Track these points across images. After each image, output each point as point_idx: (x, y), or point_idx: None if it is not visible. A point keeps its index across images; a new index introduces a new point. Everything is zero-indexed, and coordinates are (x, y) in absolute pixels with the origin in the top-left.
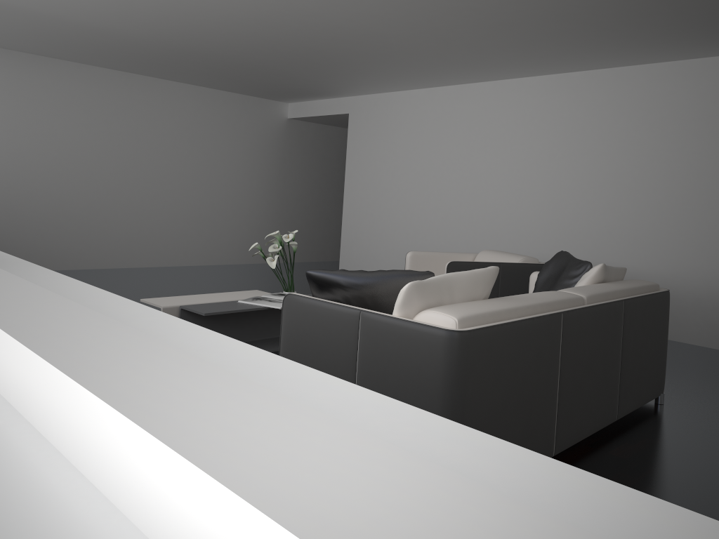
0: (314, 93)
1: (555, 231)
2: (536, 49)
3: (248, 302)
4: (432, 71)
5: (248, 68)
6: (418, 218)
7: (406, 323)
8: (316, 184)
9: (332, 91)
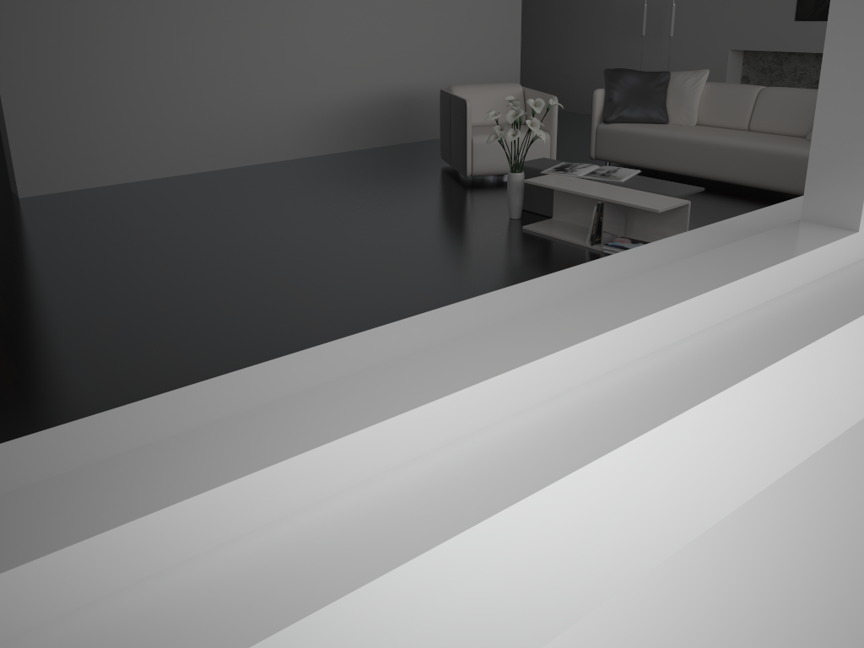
0: None
1: (372, 59)
2: None
3: (626, 178)
4: None
5: None
6: (187, 69)
7: None
8: None
9: None
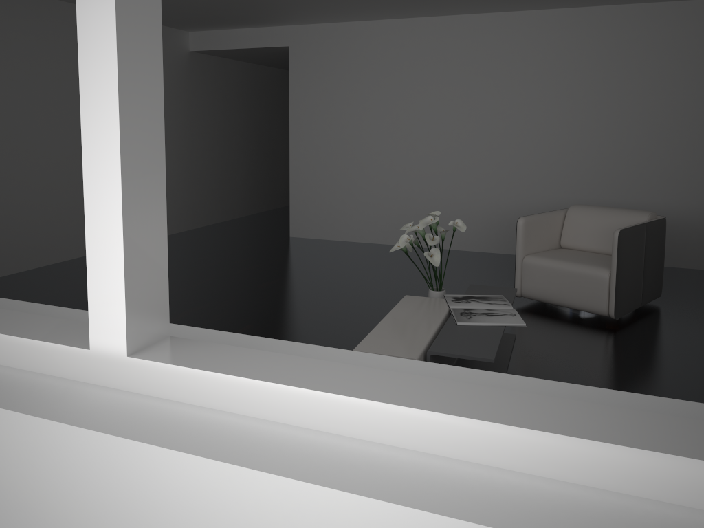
0: (248, 21)
1: (576, 174)
2: None
3: (474, 323)
4: (451, 0)
5: None
6: (401, 167)
7: None
8: (221, 130)
9: (278, 19)
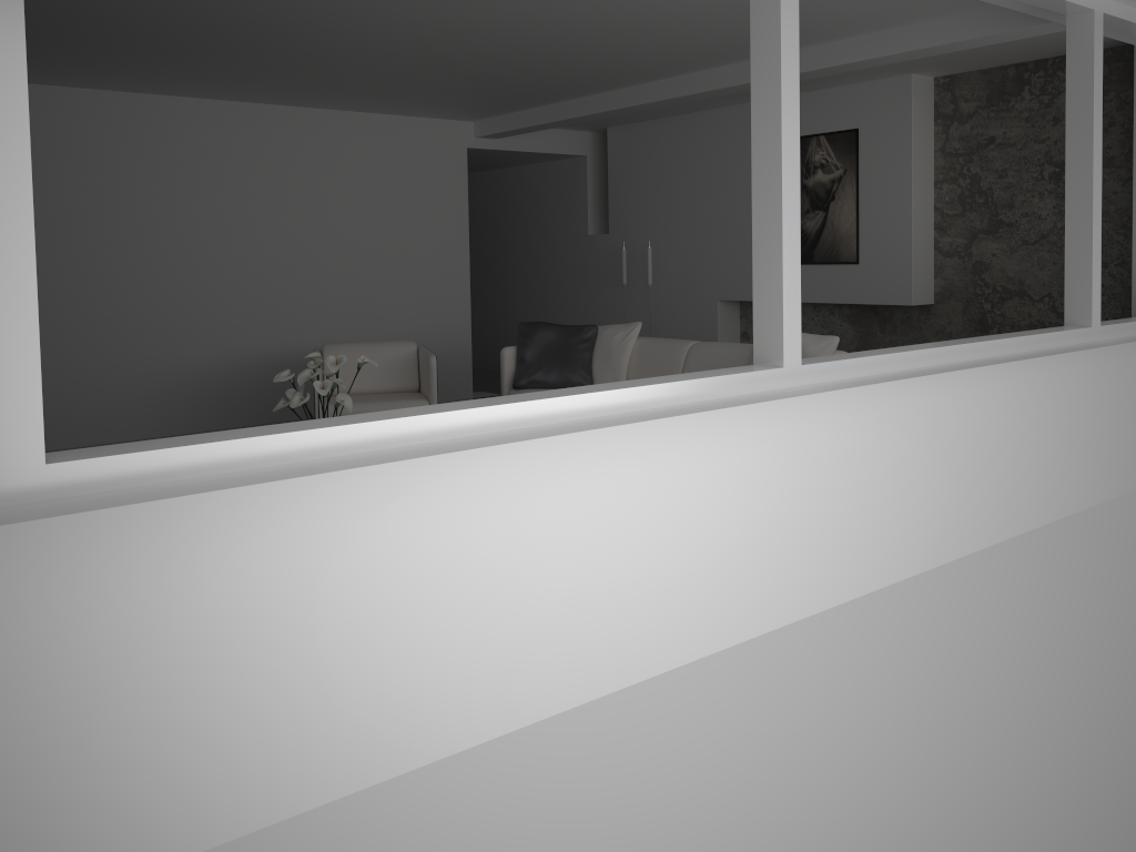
0: None
1: (255, 314)
2: (333, 86)
3: None
4: (113, 71)
5: None
6: None
7: None
8: None
9: None
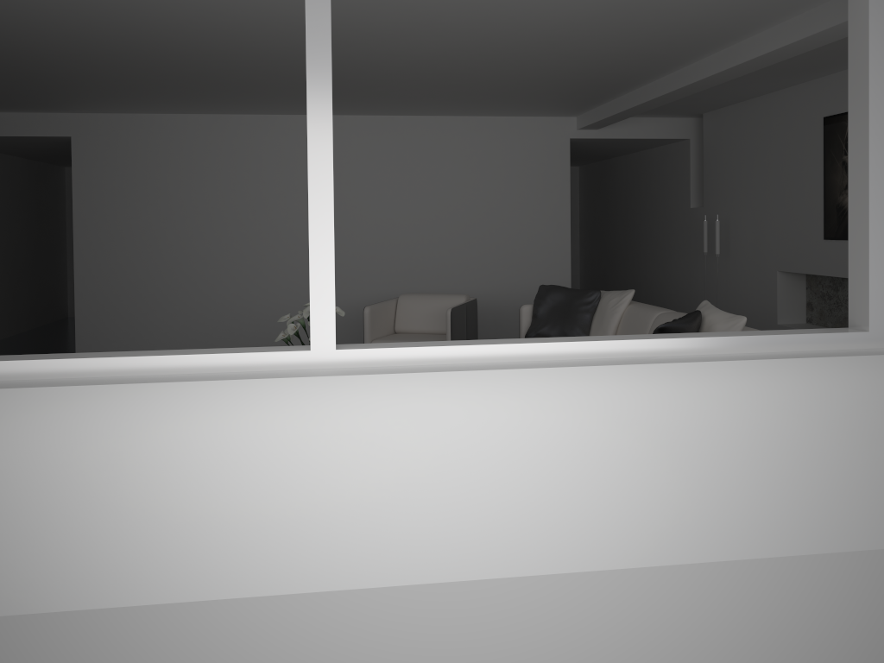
0: (21, 106)
1: (391, 268)
2: (422, 100)
3: None
4: (274, 103)
5: (26, 77)
6: (215, 270)
7: None
8: None
9: (64, 107)
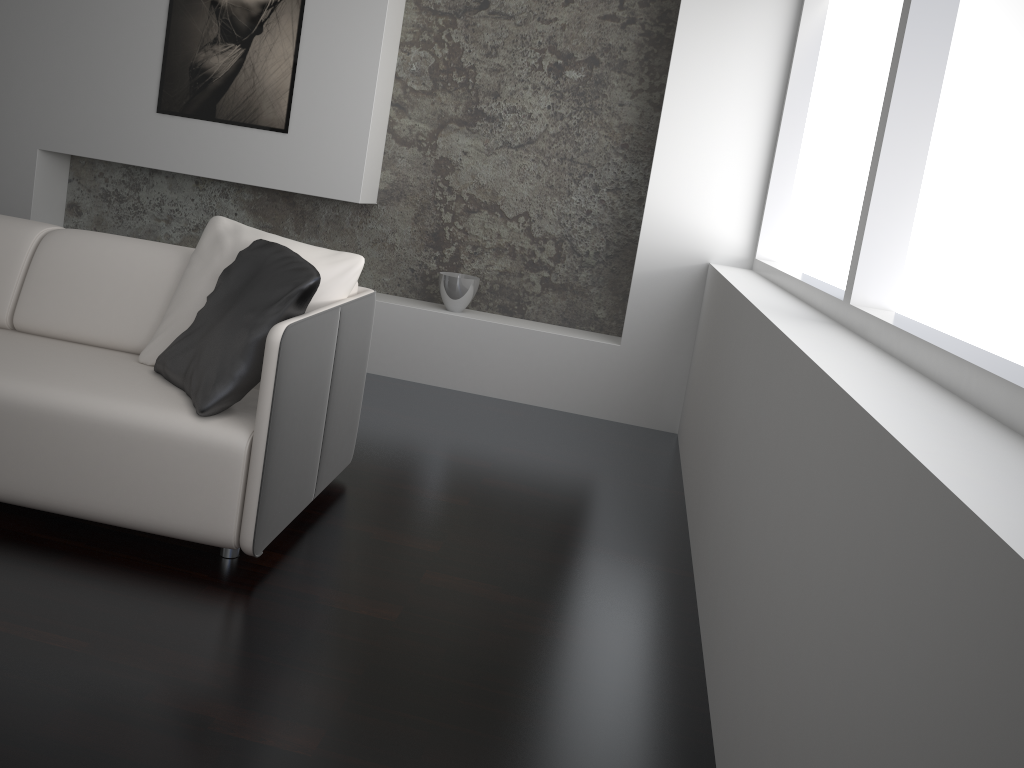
0: None
1: None
2: None
3: None
4: None
5: None
6: None
7: (362, 300)
8: None
9: None
